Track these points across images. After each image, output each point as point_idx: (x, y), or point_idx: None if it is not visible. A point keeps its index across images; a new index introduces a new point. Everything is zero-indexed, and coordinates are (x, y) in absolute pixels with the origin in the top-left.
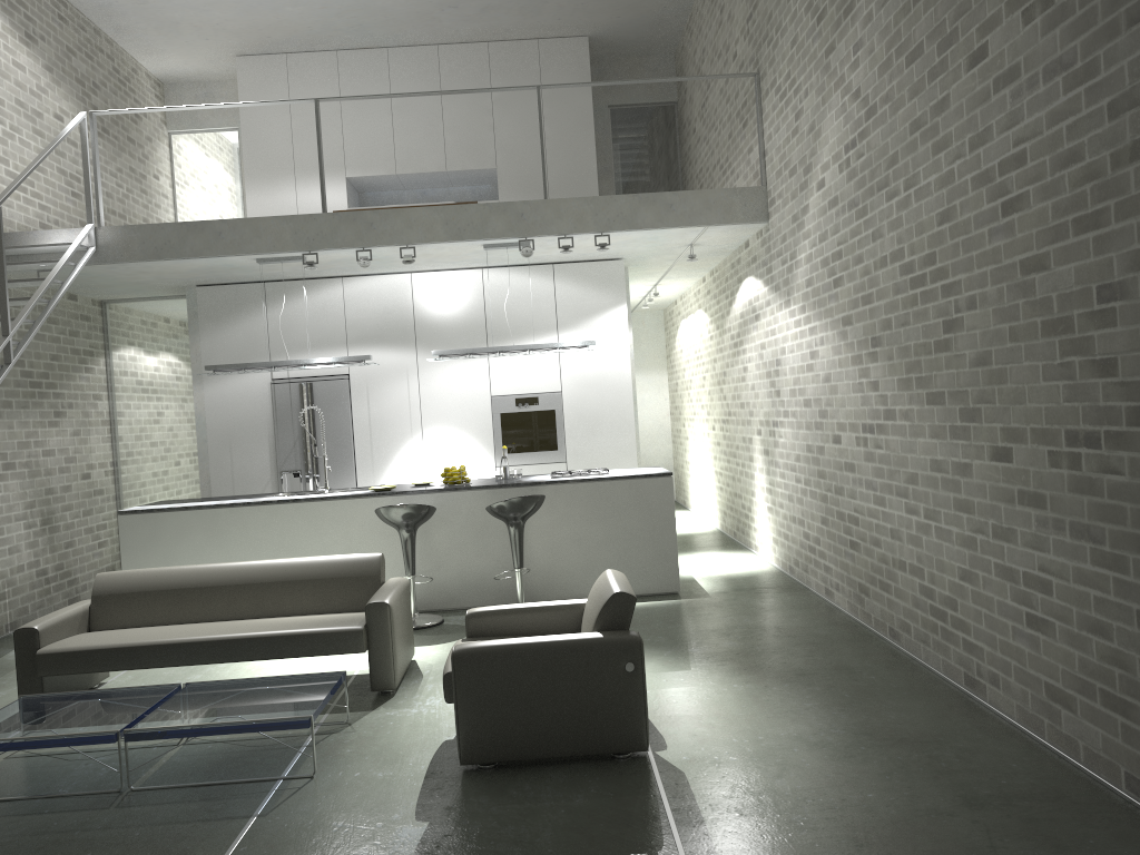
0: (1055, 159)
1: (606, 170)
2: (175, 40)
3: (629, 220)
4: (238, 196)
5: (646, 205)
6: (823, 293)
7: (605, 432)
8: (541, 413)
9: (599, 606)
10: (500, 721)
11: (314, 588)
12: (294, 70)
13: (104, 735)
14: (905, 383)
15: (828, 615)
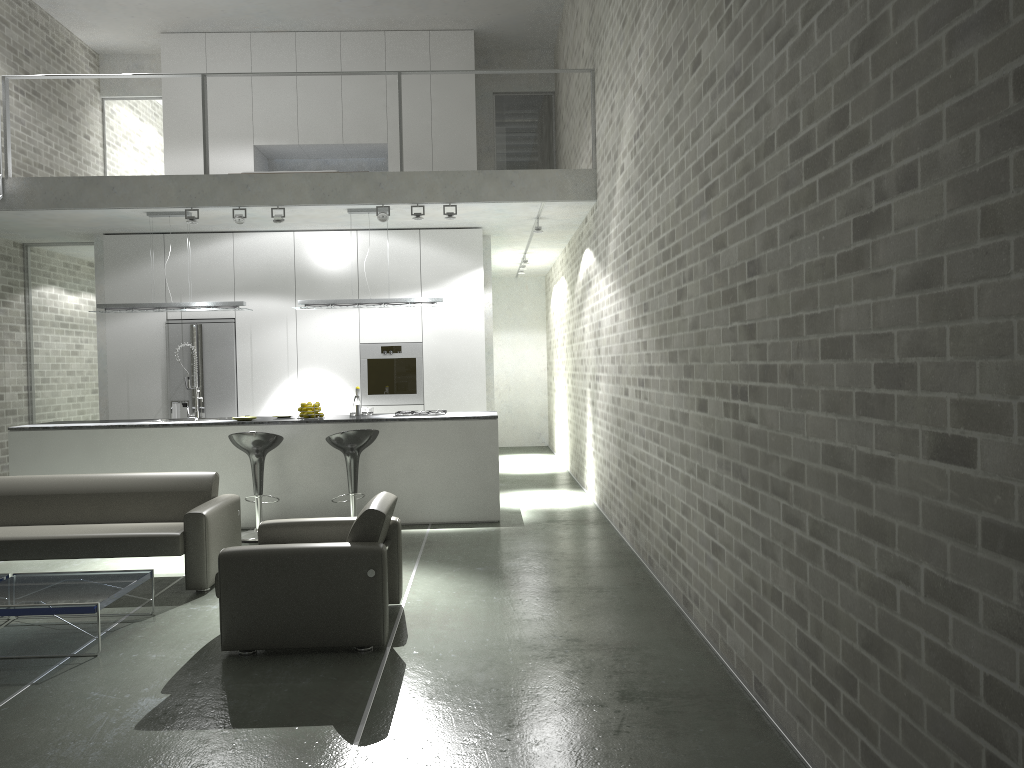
0: (730, 153)
1: (488, 150)
2: (104, 16)
3: (474, 194)
4: (162, 157)
5: (489, 181)
6: (622, 264)
7: (459, 379)
8: (403, 360)
9: (355, 520)
10: (257, 615)
11: (152, 499)
12: (212, 48)
13: None
14: (659, 343)
15: (612, 544)
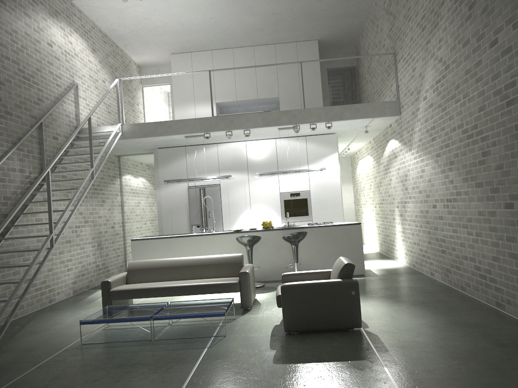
0: None
1: (325, 96)
2: (147, 48)
3: (340, 116)
4: (170, 111)
5: (347, 109)
6: (426, 144)
7: (329, 207)
8: (301, 199)
9: (339, 269)
10: (300, 314)
11: (215, 267)
12: (194, 59)
13: (145, 317)
14: (465, 179)
15: (432, 282)
